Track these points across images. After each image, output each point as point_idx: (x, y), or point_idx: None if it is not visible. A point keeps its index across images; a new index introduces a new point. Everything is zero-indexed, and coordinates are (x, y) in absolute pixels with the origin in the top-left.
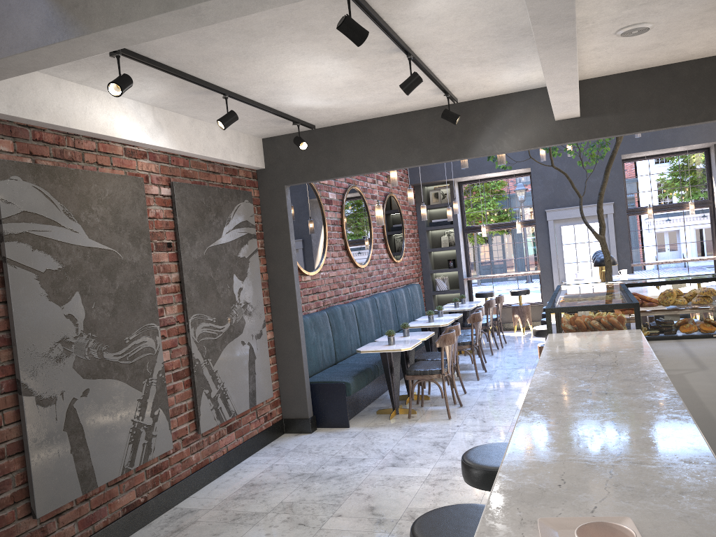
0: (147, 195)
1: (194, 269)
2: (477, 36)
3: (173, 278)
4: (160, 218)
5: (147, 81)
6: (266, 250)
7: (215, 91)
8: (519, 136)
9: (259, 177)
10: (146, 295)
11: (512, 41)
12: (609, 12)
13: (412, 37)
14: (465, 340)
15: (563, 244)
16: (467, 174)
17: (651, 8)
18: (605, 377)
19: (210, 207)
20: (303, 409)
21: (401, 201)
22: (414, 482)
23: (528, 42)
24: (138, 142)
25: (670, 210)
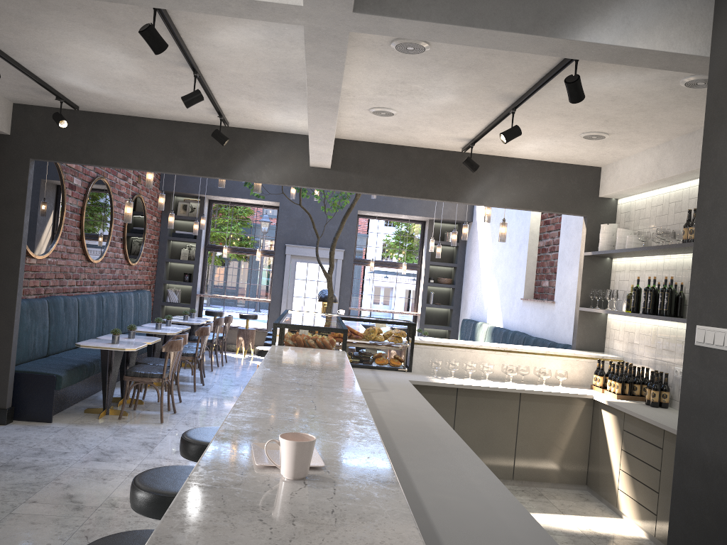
0: None
1: None
2: (260, 76)
3: None
4: None
5: None
6: None
7: None
8: (277, 171)
9: (0, 143)
10: None
11: (288, 90)
12: (367, 92)
13: (203, 59)
14: (189, 352)
15: (296, 278)
16: (220, 194)
17: (397, 99)
18: (312, 376)
19: None
20: (1, 398)
21: (148, 205)
22: (118, 476)
23: (300, 94)
24: None
25: (388, 266)
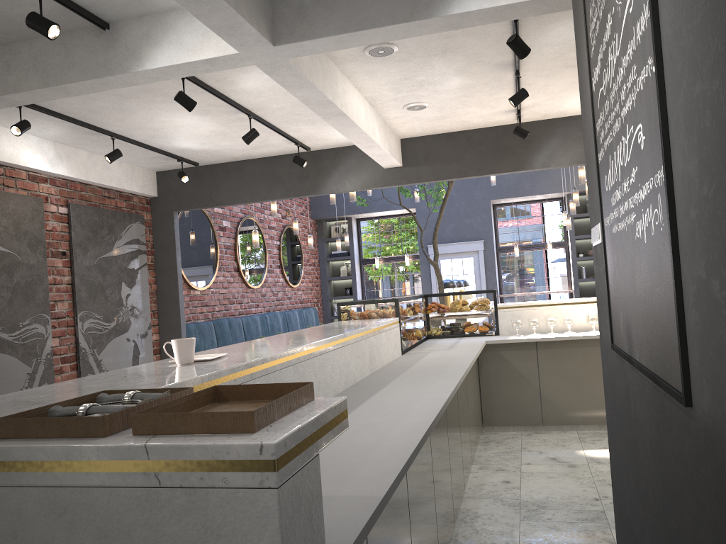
0: (46, 212)
1: (85, 274)
2: (298, 105)
3: (66, 280)
4: (57, 231)
5: (47, 124)
6: (156, 265)
7: (104, 133)
8: (357, 179)
9: (152, 204)
10: (40, 291)
11: None
12: (387, 94)
13: (248, 103)
14: None
15: (442, 275)
16: (362, 211)
17: (417, 93)
18: (324, 331)
19: (103, 225)
20: None
21: (301, 233)
22: None
23: None
24: (40, 169)
25: (533, 249)
